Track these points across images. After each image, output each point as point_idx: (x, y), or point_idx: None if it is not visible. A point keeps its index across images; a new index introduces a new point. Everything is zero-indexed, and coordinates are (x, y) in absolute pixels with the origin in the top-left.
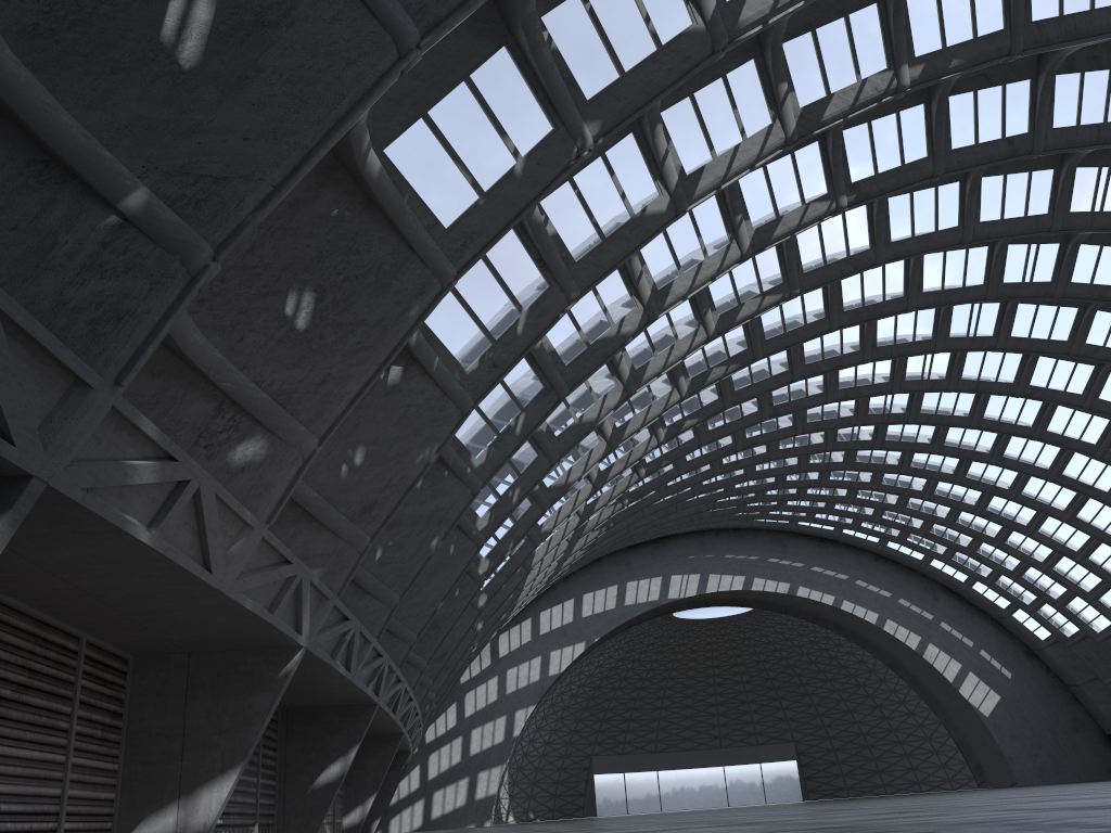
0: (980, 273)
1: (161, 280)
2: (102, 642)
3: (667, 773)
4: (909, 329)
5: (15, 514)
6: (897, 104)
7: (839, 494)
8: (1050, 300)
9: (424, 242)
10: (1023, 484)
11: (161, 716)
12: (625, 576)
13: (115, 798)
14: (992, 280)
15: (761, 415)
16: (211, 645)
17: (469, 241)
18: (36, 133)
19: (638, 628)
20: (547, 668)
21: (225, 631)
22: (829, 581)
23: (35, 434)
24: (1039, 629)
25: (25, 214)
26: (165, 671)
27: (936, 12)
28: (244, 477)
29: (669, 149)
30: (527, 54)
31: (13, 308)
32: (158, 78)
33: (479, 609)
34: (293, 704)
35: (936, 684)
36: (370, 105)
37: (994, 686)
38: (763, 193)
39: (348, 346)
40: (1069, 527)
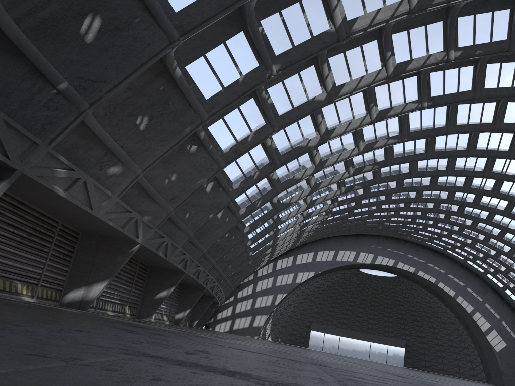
0: (507, 145)
1: (68, 113)
2: (68, 225)
3: (344, 338)
4: (472, 164)
5: (10, 180)
6: (459, 64)
7: (443, 233)
8: None
9: (196, 103)
10: None
11: (86, 256)
12: (339, 248)
13: (65, 280)
14: (512, 149)
15: (396, 190)
16: (106, 235)
17: (215, 105)
18: (32, 62)
19: (342, 272)
20: (295, 279)
21: (108, 231)
22: (435, 272)
23: (17, 157)
24: None
25: (26, 87)
26: (91, 241)
27: (472, 28)
28: (111, 179)
29: (330, 74)
30: (251, 35)
31: (9, 120)
32: (77, 46)
33: (247, 246)
34: (152, 265)
35: (477, 331)
36: (157, 59)
37: (505, 339)
38: (386, 95)
39: (159, 138)
40: None
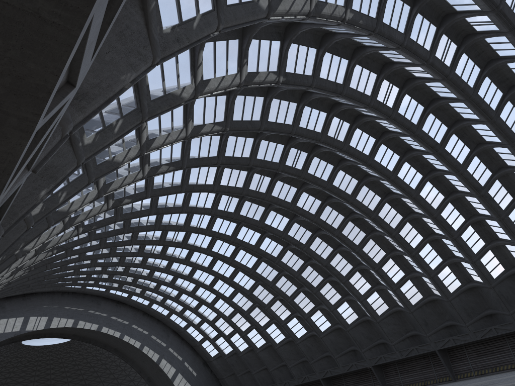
0: (278, 157)
1: None
2: None
3: None
4: (235, 180)
5: None
6: (309, 43)
7: (144, 274)
8: (289, 182)
9: None
10: (235, 275)
11: None
12: (0, 315)
13: None
14: (282, 161)
15: (150, 212)
16: None
17: None
18: None
19: None
20: None
21: None
22: (119, 325)
23: None
24: (212, 351)
25: None
26: None
27: None
28: None
29: None
30: None
31: None
32: None
33: None
34: None
35: (161, 380)
36: None
37: (189, 380)
38: (255, 54)
39: None
40: (245, 299)
